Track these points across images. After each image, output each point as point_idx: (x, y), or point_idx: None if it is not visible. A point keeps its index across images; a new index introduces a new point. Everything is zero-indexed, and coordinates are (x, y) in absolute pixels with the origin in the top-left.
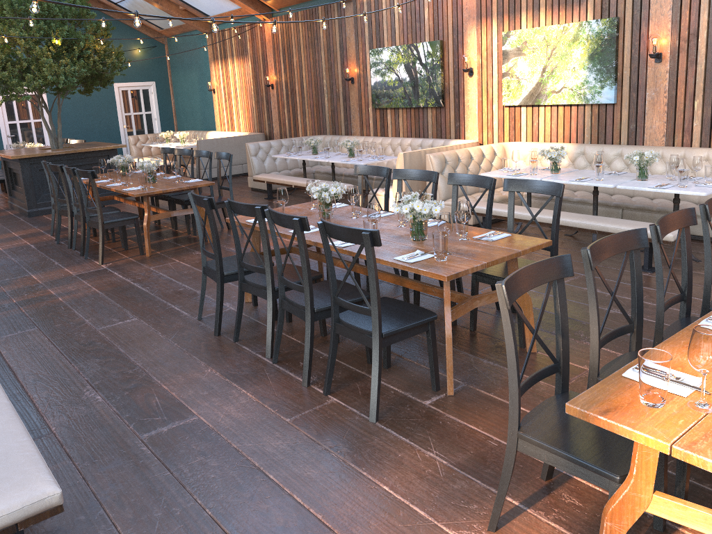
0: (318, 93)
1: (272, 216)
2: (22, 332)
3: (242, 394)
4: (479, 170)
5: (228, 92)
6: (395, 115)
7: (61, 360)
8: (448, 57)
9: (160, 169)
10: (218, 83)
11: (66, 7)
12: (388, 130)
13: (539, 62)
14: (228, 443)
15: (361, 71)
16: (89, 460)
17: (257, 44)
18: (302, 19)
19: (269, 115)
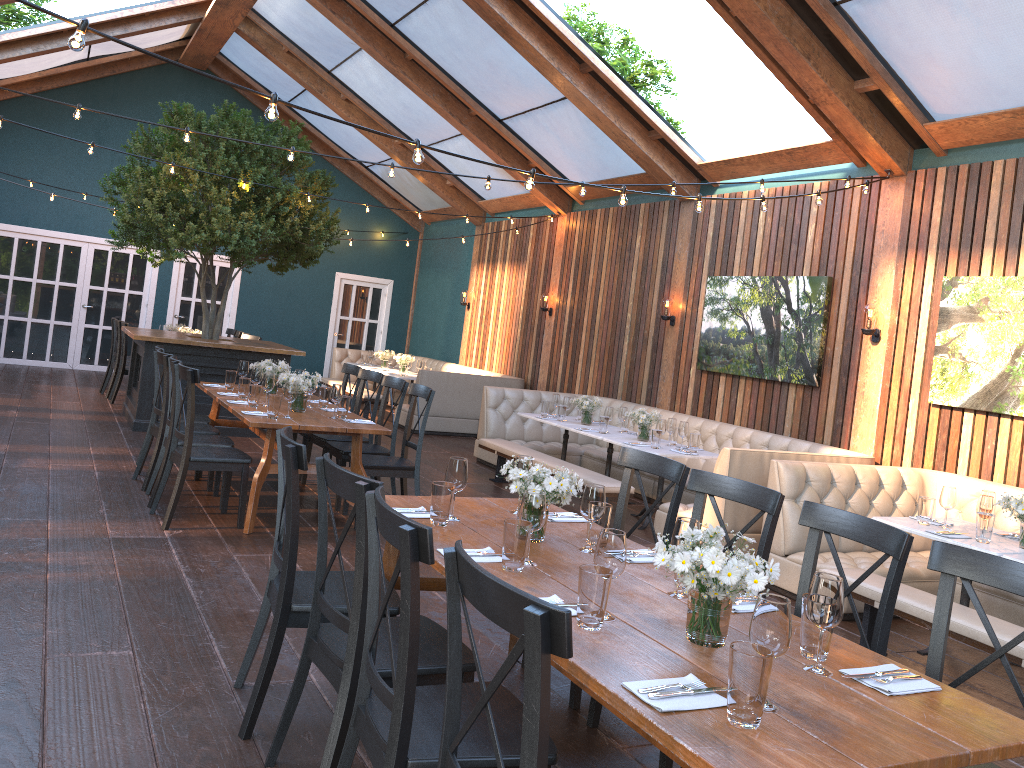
0: (616, 332)
1: (376, 509)
2: None
3: None
4: (869, 509)
5: (487, 311)
6: (732, 387)
7: None
8: (838, 305)
9: (321, 393)
10: (476, 296)
11: (273, 143)
12: (716, 409)
13: (1009, 337)
14: None
15: (689, 308)
16: None
17: (542, 248)
18: (614, 218)
19: (537, 353)
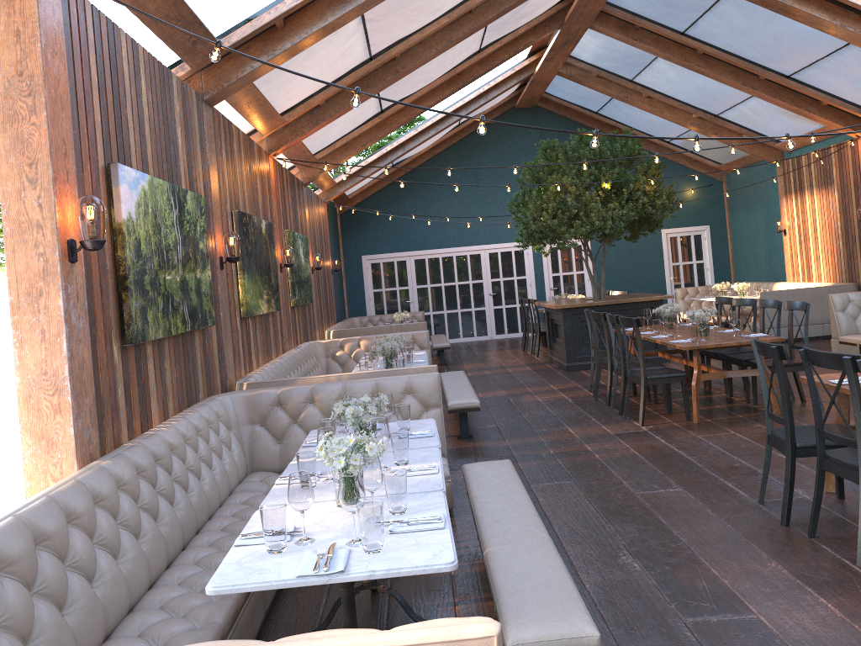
0: None
1: None
2: (558, 483)
3: (819, 603)
4: None
5: (804, 233)
6: None
7: (596, 518)
8: None
9: (714, 320)
10: (790, 222)
11: (617, 149)
12: None
13: None
14: None
15: None
16: (624, 629)
17: (847, 169)
18: None
19: None
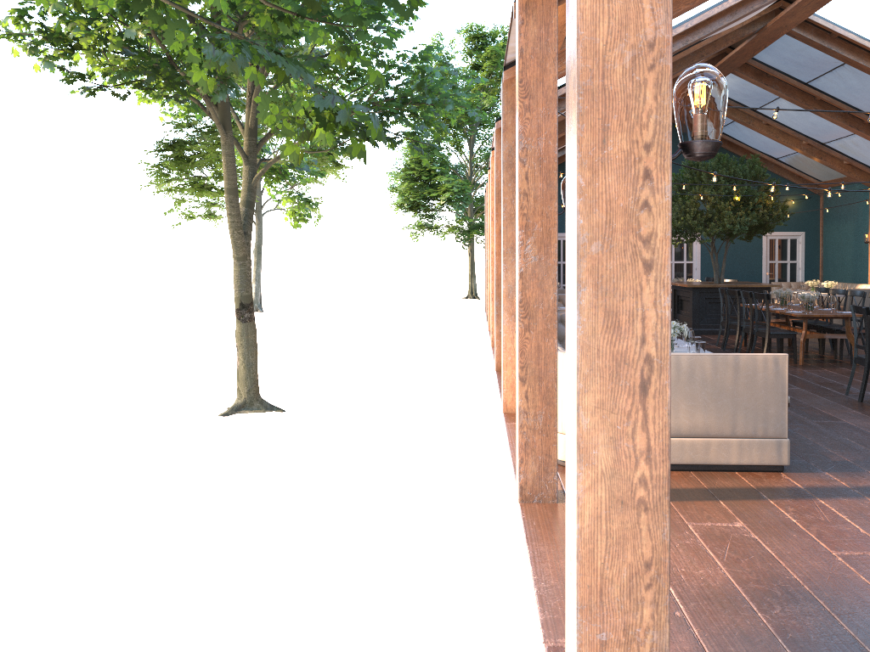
0: None
1: None
2: None
3: None
4: None
5: None
6: None
7: None
8: None
9: (816, 302)
10: None
11: (747, 171)
12: None
13: None
14: (865, 430)
15: None
16: None
17: None
18: None
19: None
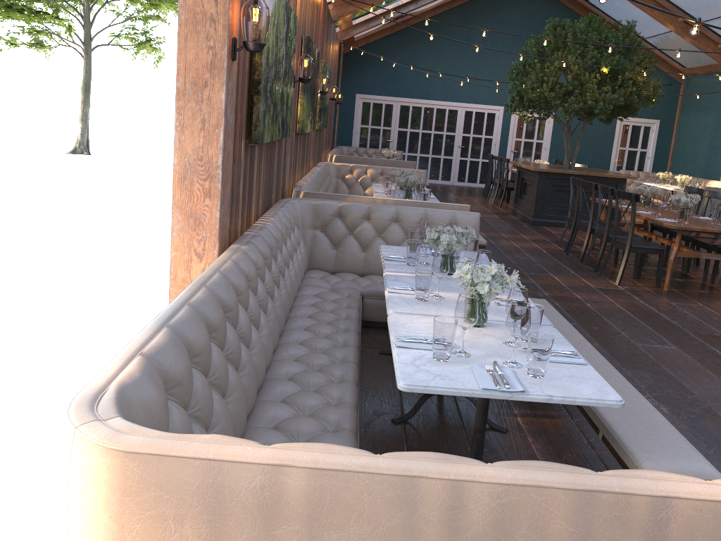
0: None
1: None
2: None
3: None
4: None
5: None
6: None
7: (611, 360)
8: None
9: None
10: None
11: (620, 38)
12: None
13: None
14: None
15: None
16: None
17: None
18: None
19: None
